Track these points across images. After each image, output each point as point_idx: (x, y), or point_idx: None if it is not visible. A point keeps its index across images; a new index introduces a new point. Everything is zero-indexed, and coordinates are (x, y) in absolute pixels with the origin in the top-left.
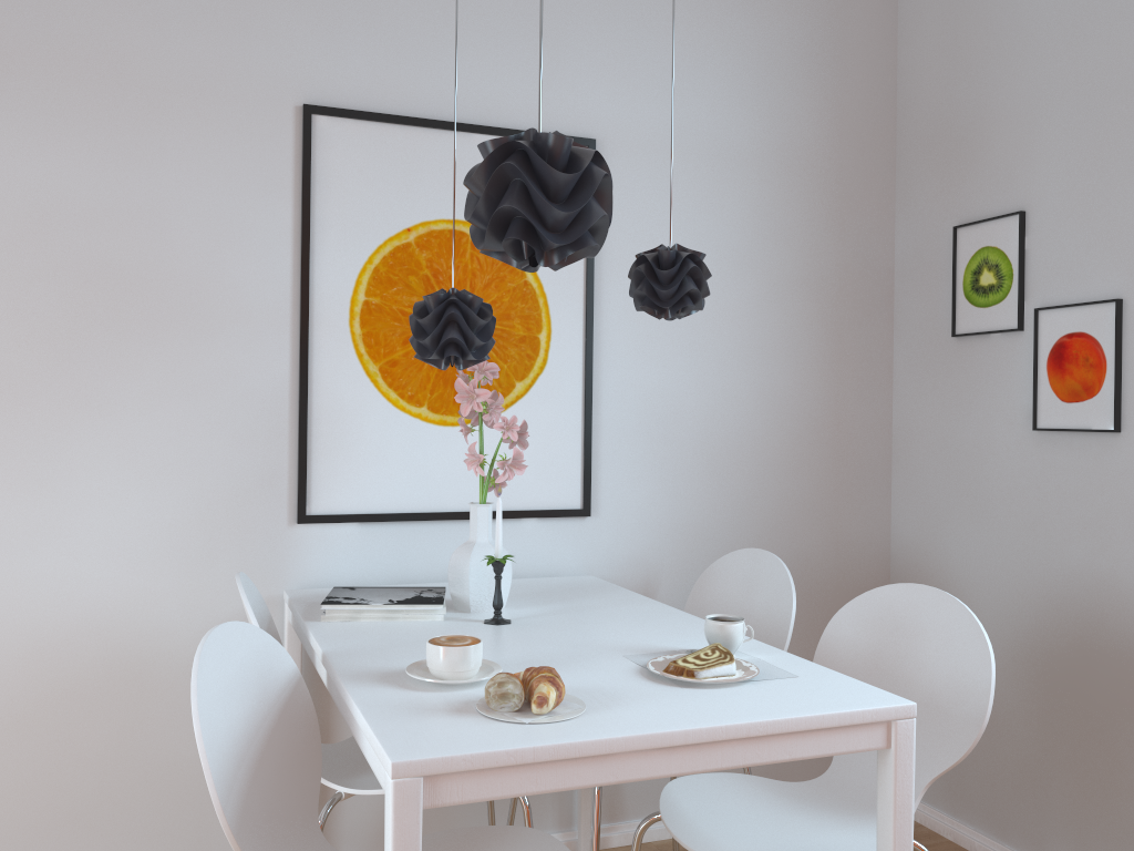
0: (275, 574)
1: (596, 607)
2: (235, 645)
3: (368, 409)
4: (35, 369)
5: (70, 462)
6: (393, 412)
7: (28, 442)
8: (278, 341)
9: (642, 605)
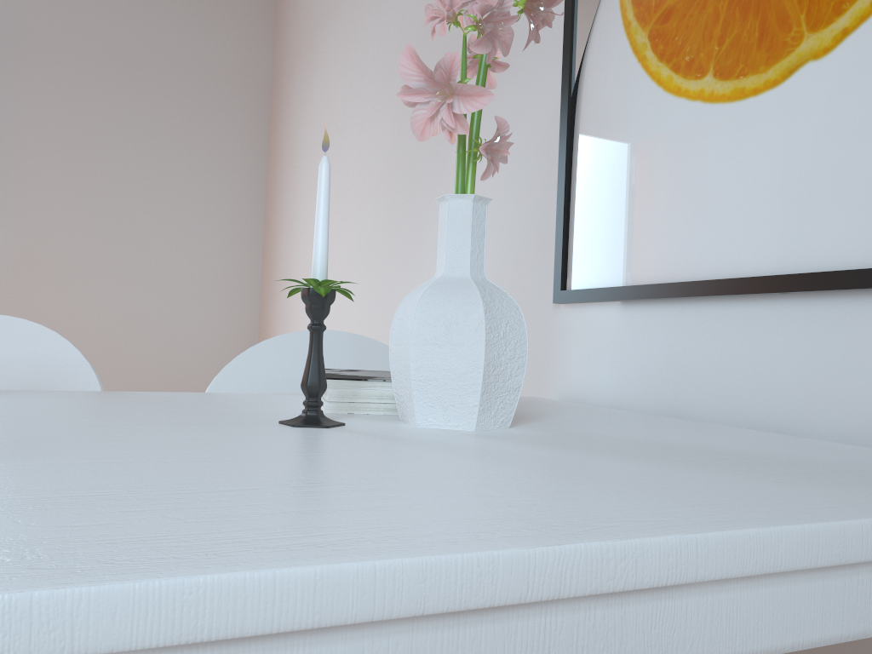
0: (540, 376)
1: (537, 469)
2: (3, 341)
3: (631, 109)
4: (423, 159)
5: (432, 244)
6: (661, 102)
7: (417, 228)
8: (554, 52)
9: (643, 504)
